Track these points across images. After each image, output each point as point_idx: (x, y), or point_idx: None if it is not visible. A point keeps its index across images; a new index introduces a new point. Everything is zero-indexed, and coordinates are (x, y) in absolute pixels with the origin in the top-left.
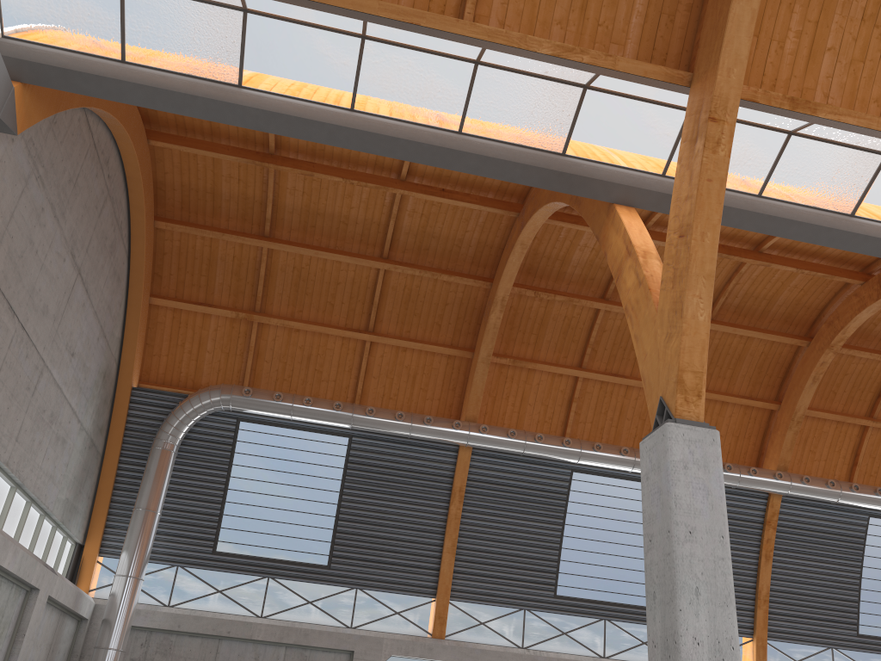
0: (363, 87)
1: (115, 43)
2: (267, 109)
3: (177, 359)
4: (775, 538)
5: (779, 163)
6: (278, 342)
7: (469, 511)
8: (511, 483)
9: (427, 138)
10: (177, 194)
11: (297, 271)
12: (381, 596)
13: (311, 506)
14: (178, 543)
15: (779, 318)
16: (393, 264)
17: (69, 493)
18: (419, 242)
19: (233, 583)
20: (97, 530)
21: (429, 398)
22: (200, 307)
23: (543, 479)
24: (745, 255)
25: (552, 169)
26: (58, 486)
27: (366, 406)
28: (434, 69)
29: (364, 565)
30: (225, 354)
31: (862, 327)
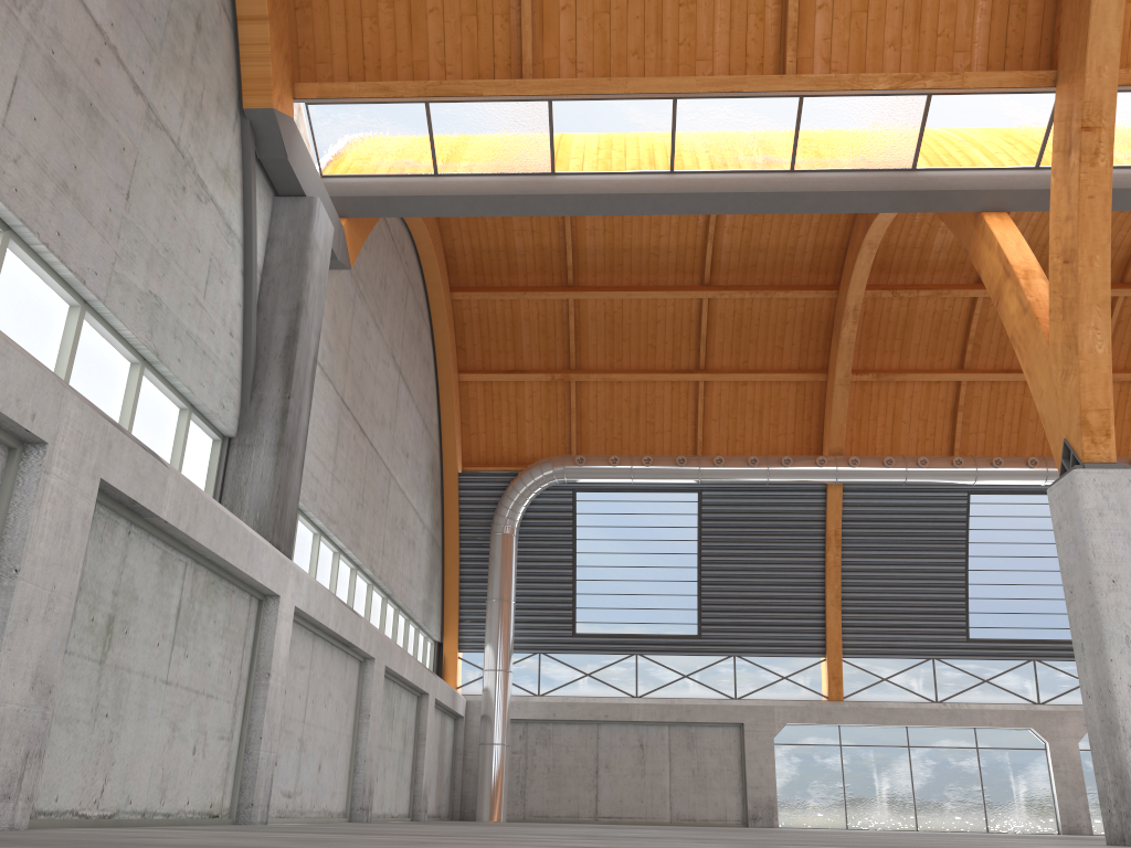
0: (680, 147)
1: (426, 159)
2: (586, 192)
3: (496, 434)
4: None
5: None
6: (600, 398)
7: (849, 556)
8: (895, 517)
9: (757, 186)
10: (468, 258)
11: (609, 317)
12: (763, 662)
13: (668, 573)
14: (535, 629)
15: None
16: (718, 291)
17: (424, 594)
18: (744, 259)
19: (600, 665)
20: (452, 626)
21: (782, 434)
22: (512, 376)
23: (934, 508)
24: None
25: (903, 189)
26: (416, 589)
27: (712, 456)
28: (754, 112)
29: (738, 629)
30: (546, 420)
31: None
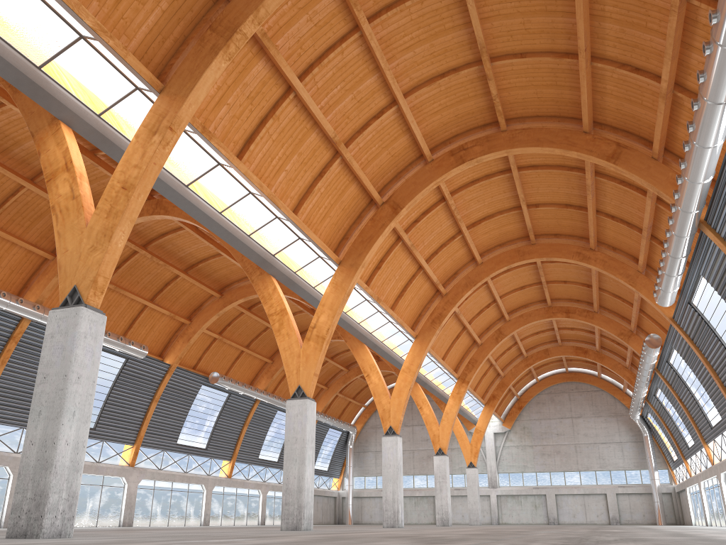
0: None
1: None
2: None
3: None
4: (14, 349)
5: None
6: None
7: None
8: None
9: None
10: None
11: None
12: None
13: None
14: None
15: None
16: None
17: None
18: None
19: None
20: None
21: None
22: None
23: None
24: (85, 153)
25: (29, 76)
26: None
27: None
28: None
29: None
30: None
31: None
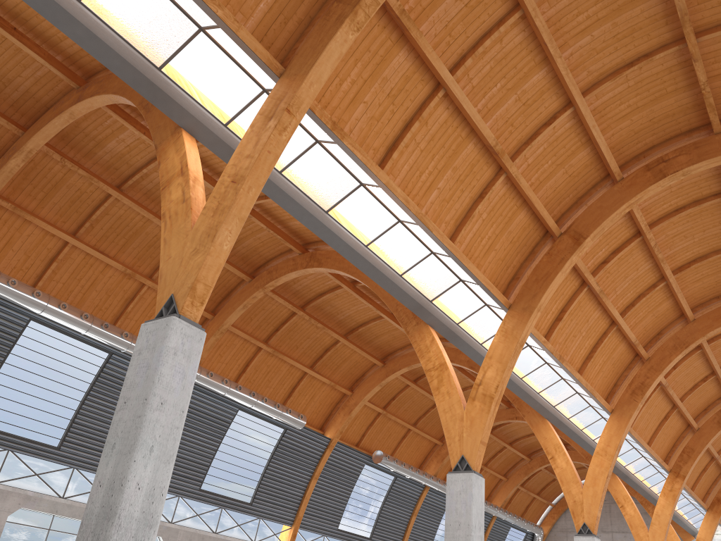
0: None
1: None
2: None
3: None
4: None
5: (302, 157)
6: None
7: None
8: None
9: None
10: None
11: None
12: None
13: None
14: None
15: (240, 255)
16: None
17: None
18: None
19: None
20: None
21: None
22: None
23: None
24: None
25: (147, 76)
26: None
27: None
28: None
29: None
30: None
31: (286, 282)
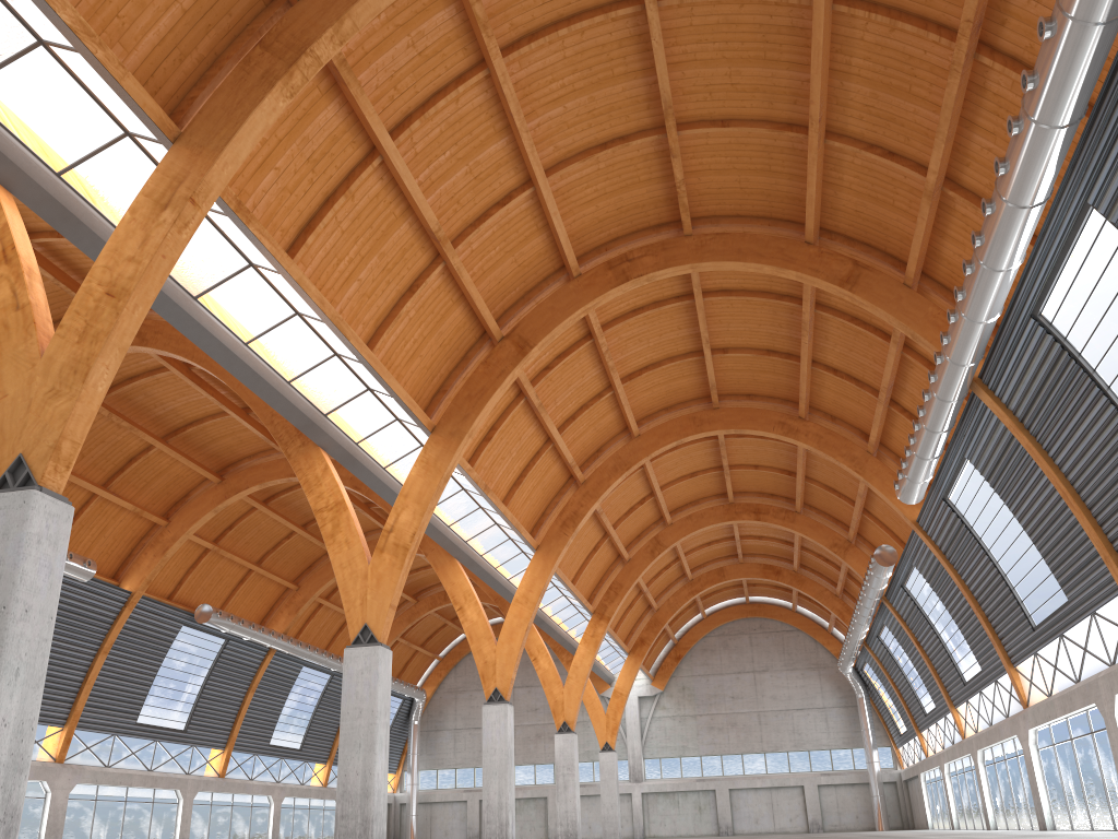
0: None
1: None
2: None
3: None
4: None
5: None
6: None
7: None
8: None
9: None
10: None
11: None
12: None
13: None
14: None
15: None
16: None
17: None
18: None
19: None
20: None
21: None
22: None
23: None
24: None
25: None
26: None
27: None
28: None
29: None
30: None
31: None
